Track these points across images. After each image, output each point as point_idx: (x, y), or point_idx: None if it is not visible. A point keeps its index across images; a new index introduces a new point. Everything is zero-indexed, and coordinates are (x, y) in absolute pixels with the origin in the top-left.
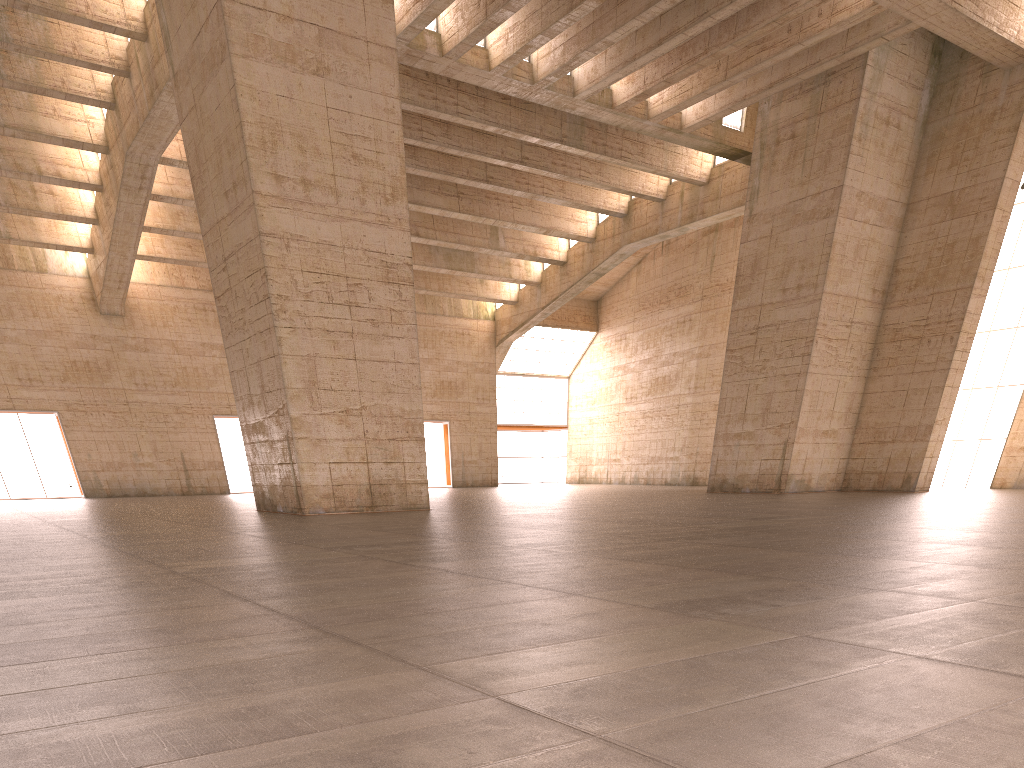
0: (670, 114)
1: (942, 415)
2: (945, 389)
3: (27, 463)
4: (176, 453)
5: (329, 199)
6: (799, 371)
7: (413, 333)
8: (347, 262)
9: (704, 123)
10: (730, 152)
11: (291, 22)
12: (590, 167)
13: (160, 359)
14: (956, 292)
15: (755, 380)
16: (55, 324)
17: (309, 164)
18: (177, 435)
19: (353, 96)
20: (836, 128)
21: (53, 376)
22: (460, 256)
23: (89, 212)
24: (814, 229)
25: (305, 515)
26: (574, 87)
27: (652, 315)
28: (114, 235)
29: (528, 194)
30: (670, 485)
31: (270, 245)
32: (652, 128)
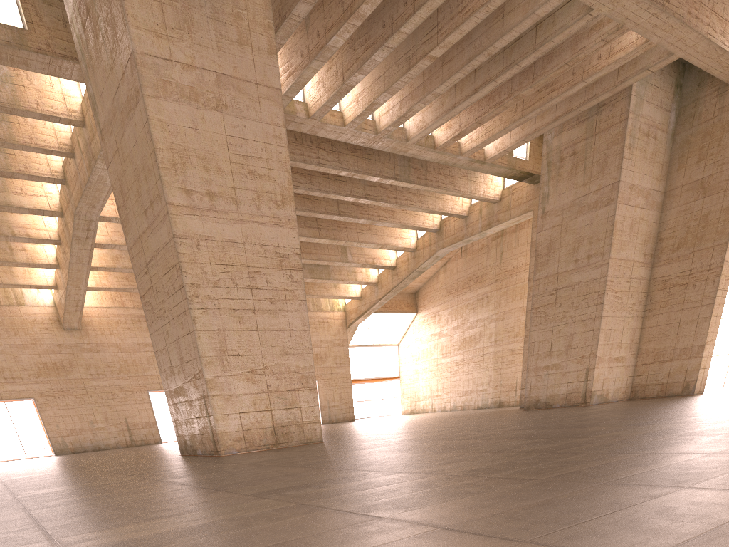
0: (478, 149)
1: (710, 337)
2: (712, 318)
3: (12, 435)
4: (121, 419)
5: (231, 206)
6: (594, 316)
7: (304, 307)
8: (247, 255)
9: (502, 154)
10: (519, 175)
11: (193, 69)
12: (414, 198)
13: (108, 356)
14: (714, 248)
15: (557, 326)
16: (31, 339)
17: (213, 180)
18: (122, 406)
19: (247, 126)
20: (610, 142)
21: (30, 374)
22: (320, 269)
23: (52, 260)
24: (598, 214)
25: (221, 456)
26: (407, 135)
27: (457, 297)
28: (70, 273)
29: (369, 221)
30: (482, 408)
31: (183, 245)
32: (463, 161)
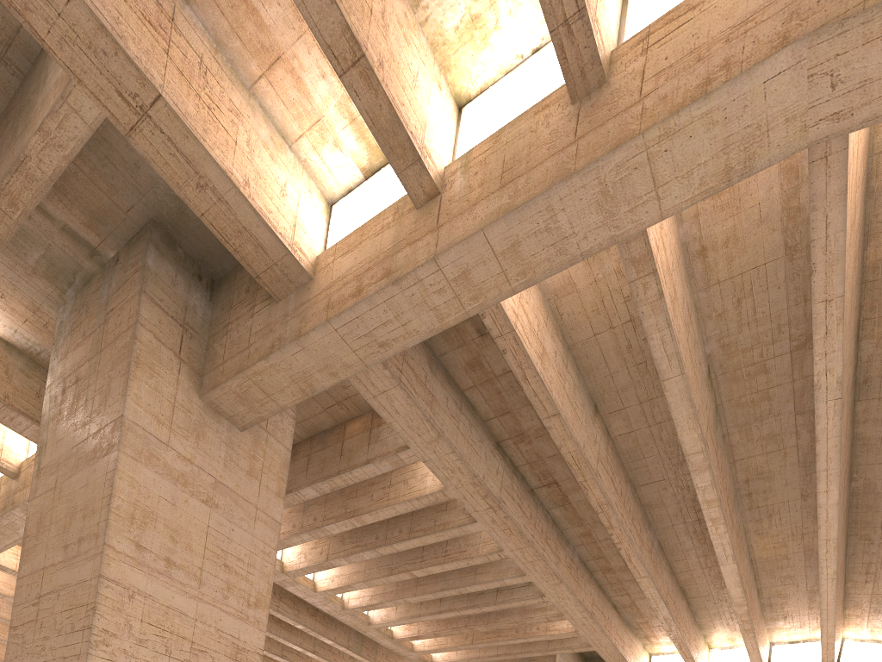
0: (429, 652)
1: None
2: None
3: None
4: None
5: (191, 582)
6: None
7: None
8: (196, 631)
9: None
10: None
11: (190, 463)
12: None
13: None
14: None
15: None
16: None
17: (178, 551)
18: None
19: (235, 530)
20: None
21: None
22: None
23: None
24: None
25: None
26: (369, 620)
27: None
28: None
29: None
30: None
31: (110, 588)
32: (413, 657)
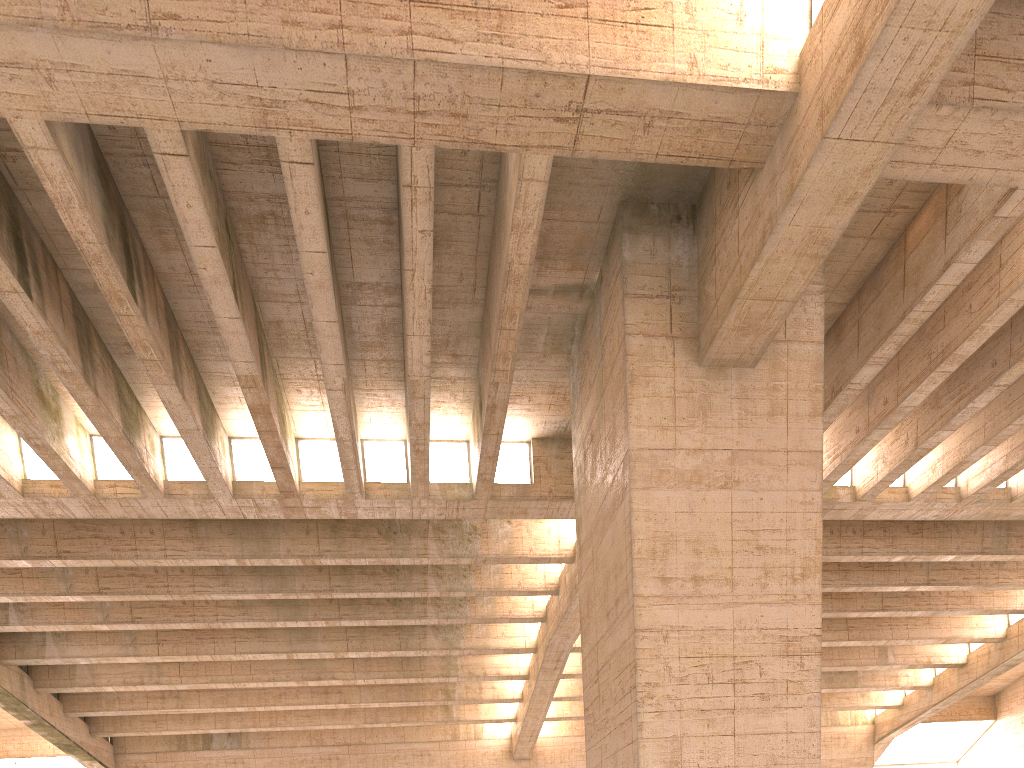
0: None
1: None
2: None
3: None
4: None
5: (722, 589)
6: None
7: (815, 701)
8: (736, 642)
9: None
10: None
11: (701, 452)
12: (1010, 574)
13: None
14: None
15: None
16: None
17: (703, 562)
18: None
19: (764, 497)
20: None
21: None
22: (842, 677)
23: (517, 694)
24: None
25: None
26: (1011, 494)
27: None
28: (530, 704)
29: (929, 611)
30: None
31: (645, 638)
32: None
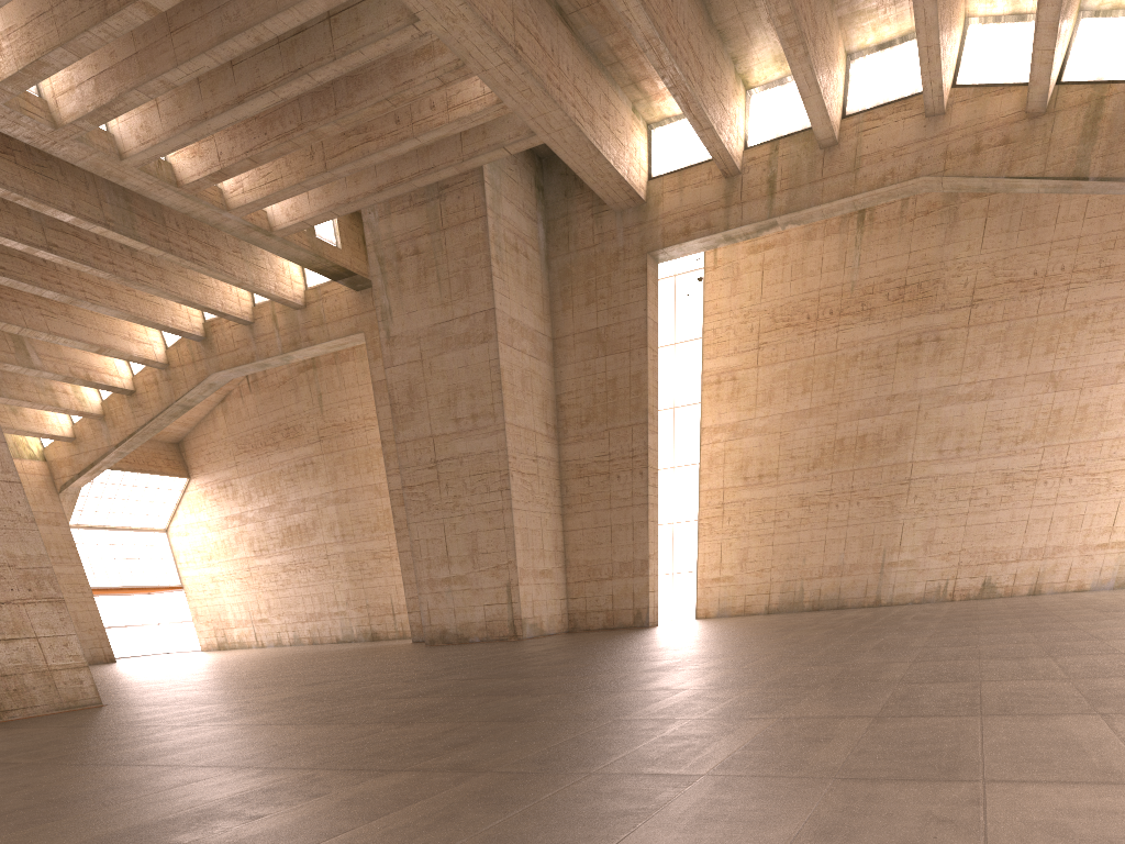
0: (258, 207)
1: (652, 549)
2: (649, 523)
3: None
4: None
5: None
6: (502, 507)
7: None
8: None
9: (301, 227)
10: (332, 270)
11: None
12: (148, 271)
13: None
14: (632, 428)
15: (450, 519)
16: None
17: None
18: None
19: None
20: (468, 246)
21: None
22: None
23: None
24: (474, 354)
25: None
26: (119, 147)
27: (260, 458)
28: None
29: (65, 297)
30: (345, 642)
31: None
32: (235, 224)
